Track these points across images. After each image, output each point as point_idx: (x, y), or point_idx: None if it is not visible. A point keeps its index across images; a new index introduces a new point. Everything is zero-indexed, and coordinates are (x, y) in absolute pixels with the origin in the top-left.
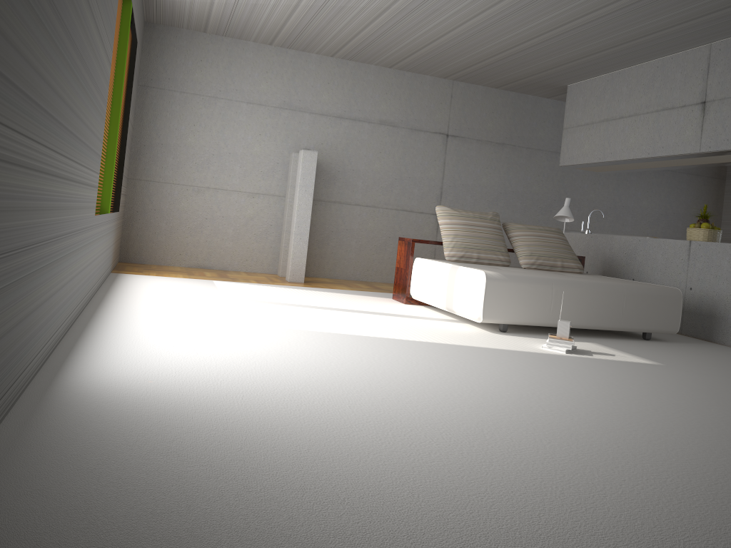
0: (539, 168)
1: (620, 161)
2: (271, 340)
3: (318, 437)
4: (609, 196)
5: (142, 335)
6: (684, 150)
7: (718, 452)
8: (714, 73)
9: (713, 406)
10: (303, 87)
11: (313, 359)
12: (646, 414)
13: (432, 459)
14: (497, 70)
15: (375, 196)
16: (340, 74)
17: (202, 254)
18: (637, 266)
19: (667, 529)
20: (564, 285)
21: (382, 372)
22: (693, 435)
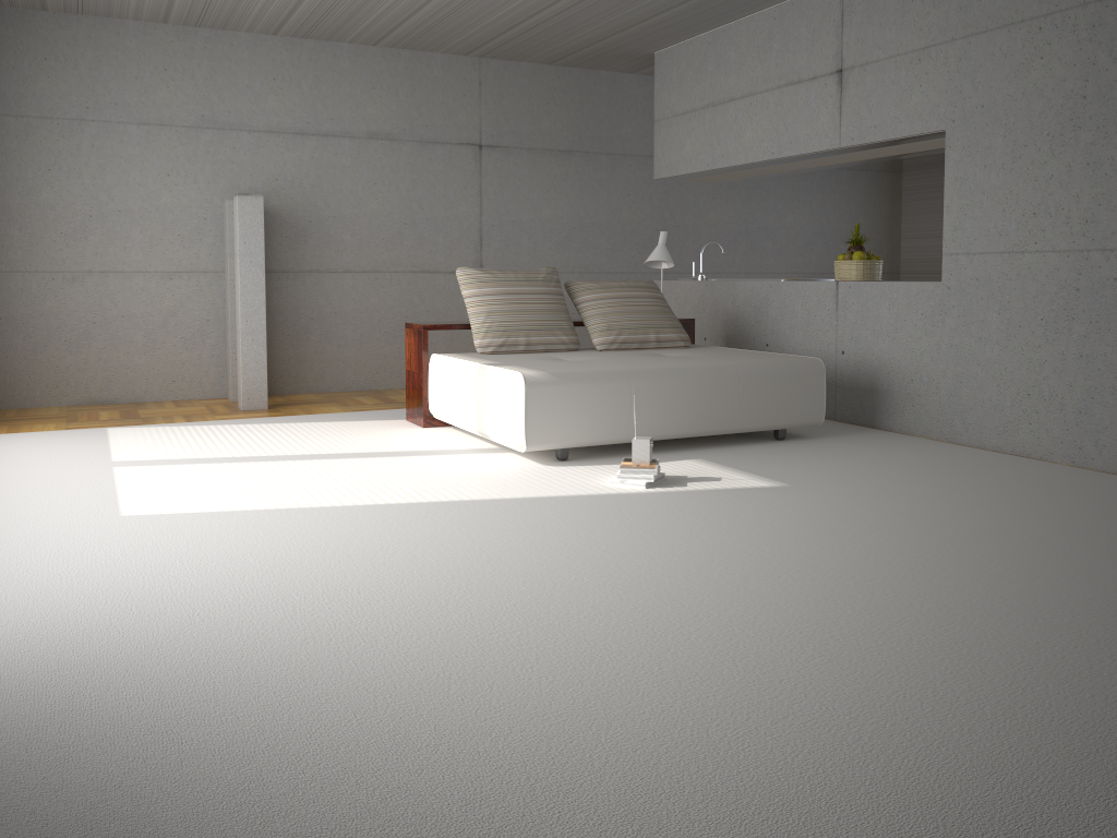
0: (628, 183)
1: (737, 167)
2: (158, 543)
3: (152, 751)
4: (738, 215)
5: None
6: (819, 145)
7: (811, 649)
8: (850, 26)
9: (835, 556)
10: (231, 89)
11: (216, 573)
12: (727, 593)
13: (338, 759)
14: (542, 38)
15: (375, 255)
16: (292, 63)
17: (96, 381)
18: (770, 325)
19: (677, 831)
20: (648, 378)
21: (328, 580)
22: (785, 622)
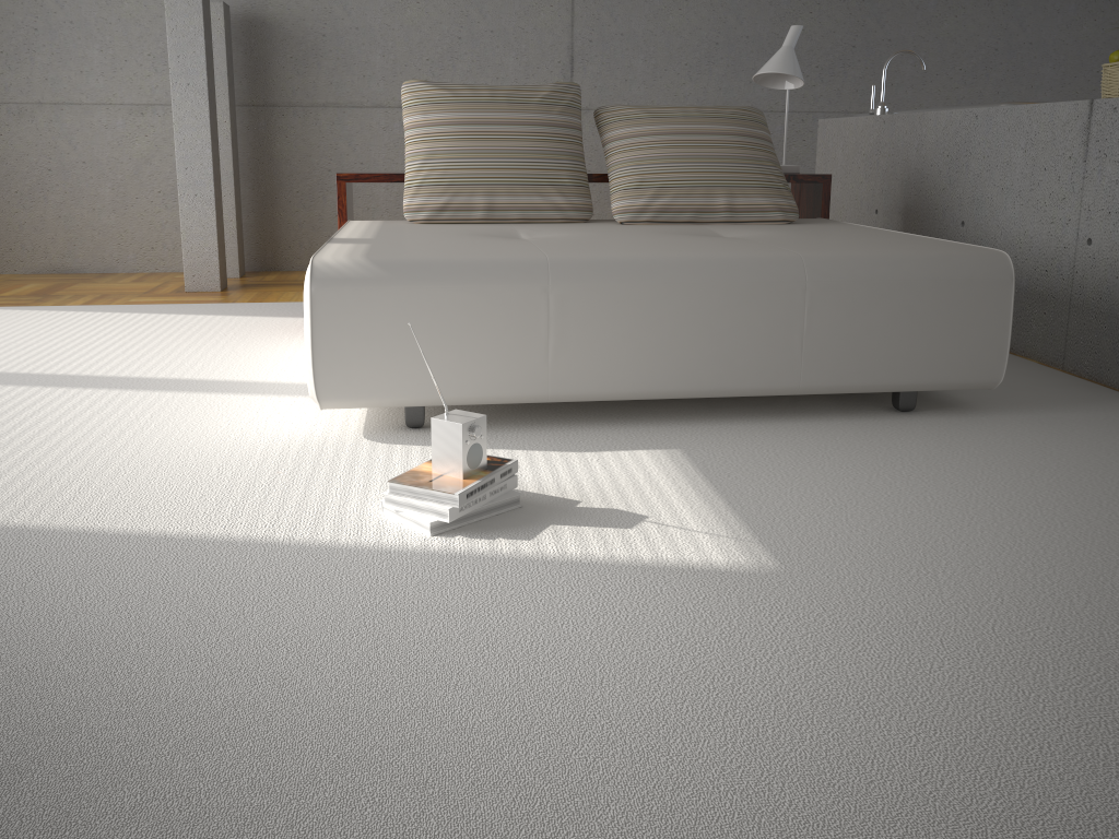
0: None
1: None
2: None
3: None
4: (995, 22)
5: None
6: None
7: None
8: None
9: None
10: None
11: None
12: None
13: None
14: None
15: None
16: None
17: (56, 244)
18: (970, 187)
19: None
20: (588, 279)
21: None
22: None
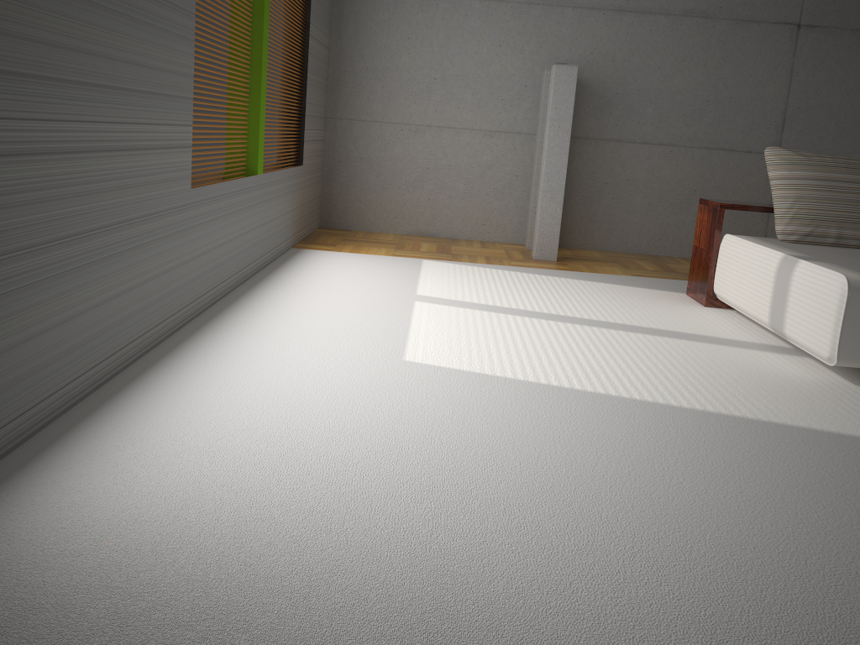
0: None
1: None
2: (425, 405)
3: None
4: None
5: (215, 392)
6: None
7: None
8: None
9: None
10: None
11: (471, 468)
12: None
13: None
14: None
15: (673, 129)
16: None
17: (423, 217)
18: None
19: None
20: None
21: (594, 519)
22: None
